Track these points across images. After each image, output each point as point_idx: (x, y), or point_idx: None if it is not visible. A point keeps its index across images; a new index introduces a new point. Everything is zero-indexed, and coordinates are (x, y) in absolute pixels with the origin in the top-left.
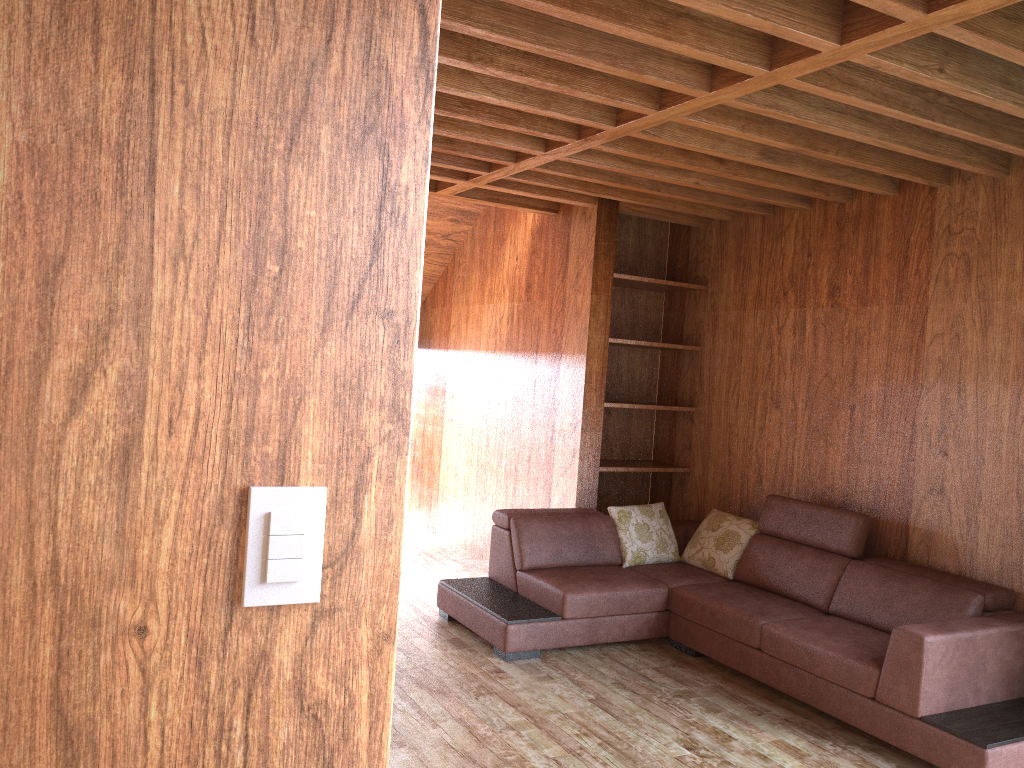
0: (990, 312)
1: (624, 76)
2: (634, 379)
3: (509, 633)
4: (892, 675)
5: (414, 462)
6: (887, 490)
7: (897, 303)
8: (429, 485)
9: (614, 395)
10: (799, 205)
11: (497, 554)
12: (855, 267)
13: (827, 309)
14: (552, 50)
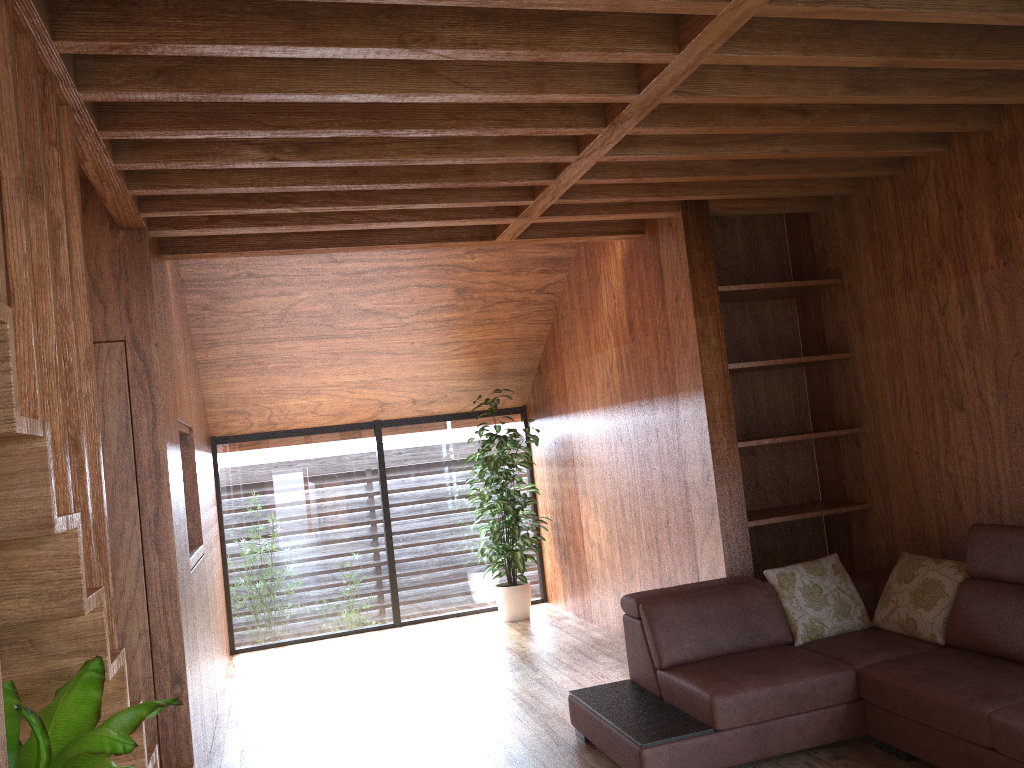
0: None
1: (602, 9)
2: (777, 407)
3: (645, 760)
4: None
5: (560, 544)
6: None
7: None
8: (577, 568)
9: (756, 431)
10: (931, 149)
11: (633, 650)
12: None
13: (999, 270)
14: None
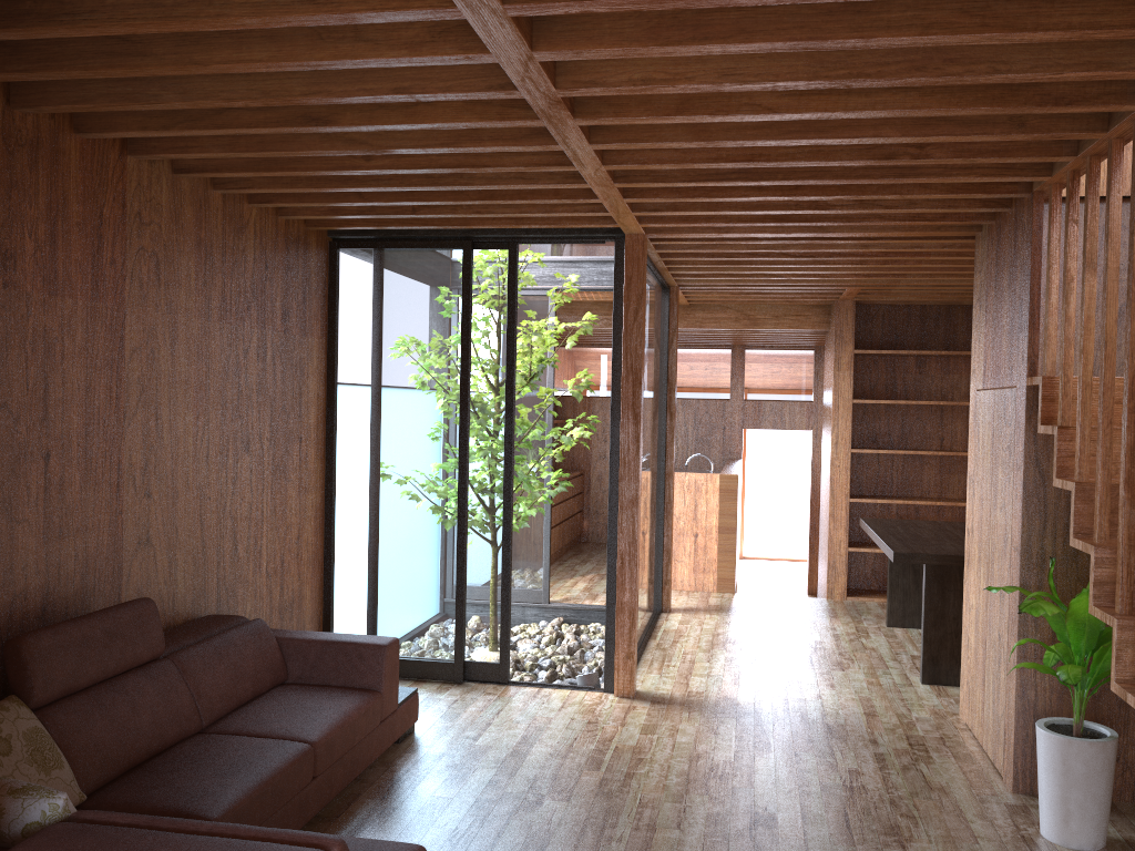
0: (176, 327)
1: (692, 164)
2: None
3: None
4: (390, 687)
5: None
6: (96, 563)
7: (93, 300)
8: None
9: None
10: None
11: None
12: (37, 228)
13: None
14: (780, 166)
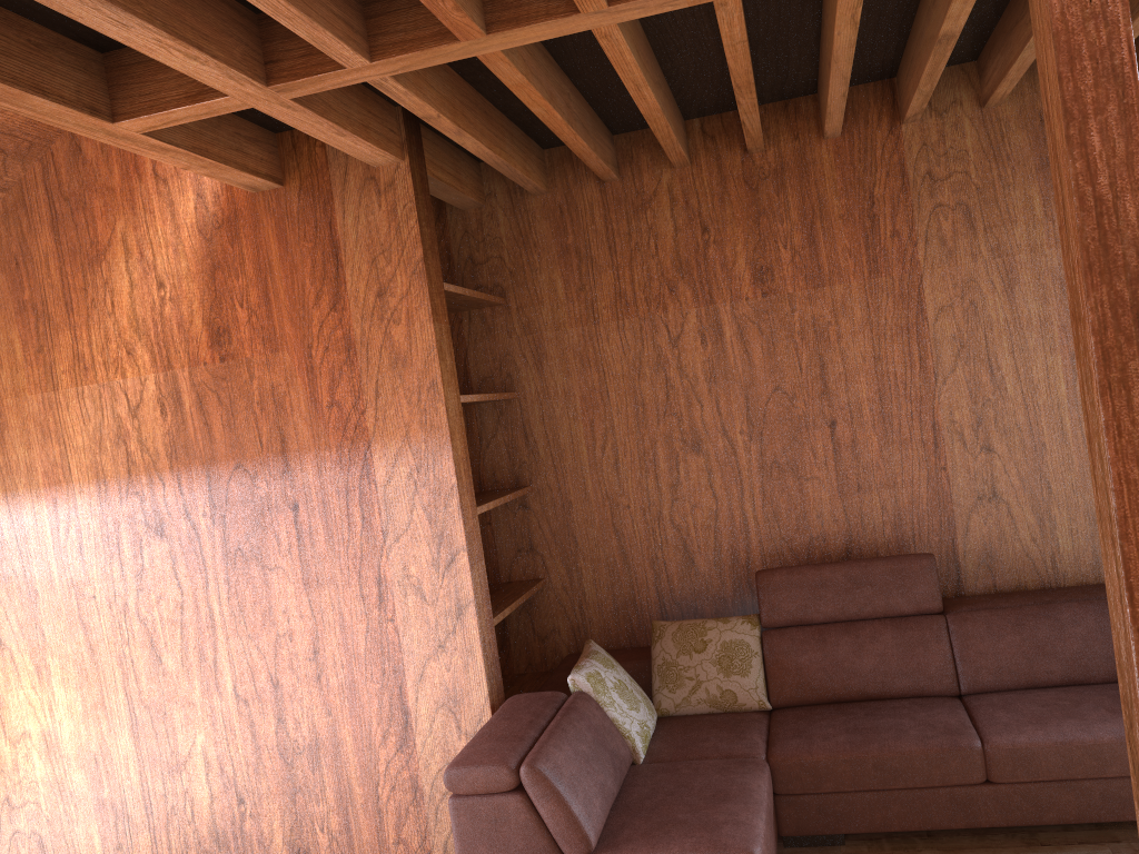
0: (1012, 269)
1: None
2: None
3: None
4: None
5: None
6: (913, 516)
7: (872, 276)
8: None
9: None
10: (688, 159)
11: (492, 849)
12: (792, 238)
13: (756, 300)
14: None
